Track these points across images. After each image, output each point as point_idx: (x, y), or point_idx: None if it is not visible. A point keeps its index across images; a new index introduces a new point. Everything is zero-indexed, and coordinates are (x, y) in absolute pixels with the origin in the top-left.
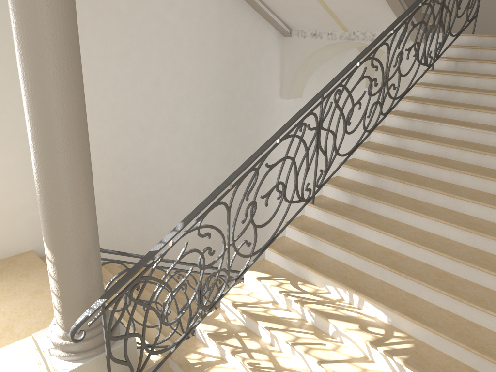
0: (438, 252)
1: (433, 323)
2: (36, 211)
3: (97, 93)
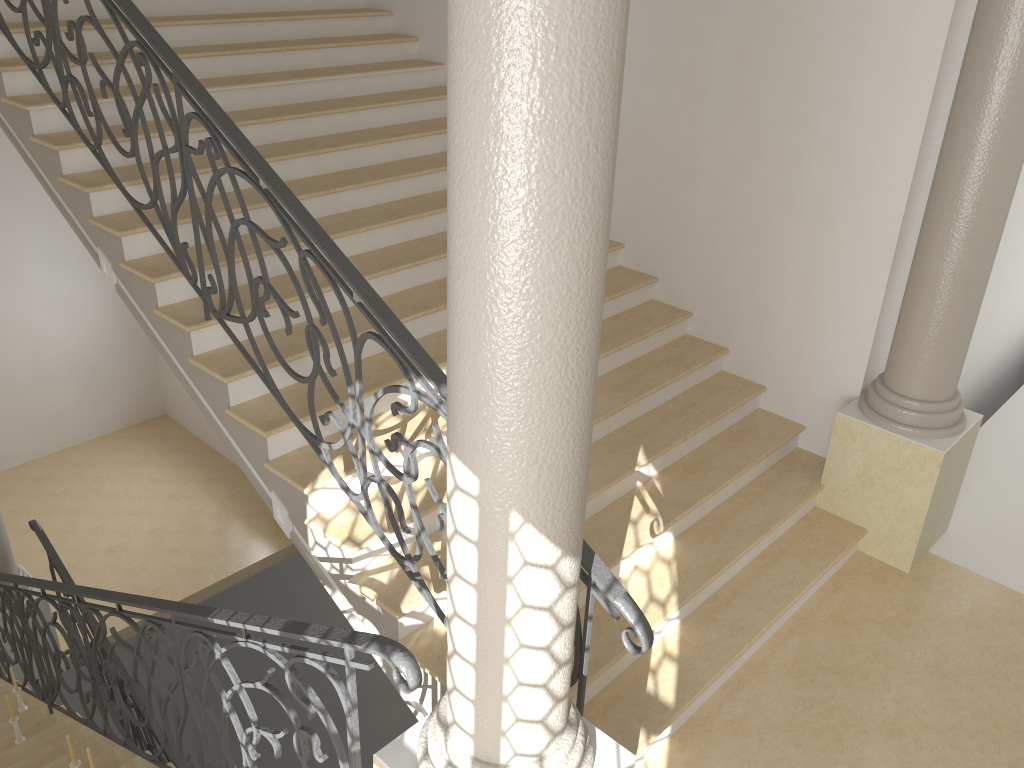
0: (424, 260)
1: None
2: None
3: None
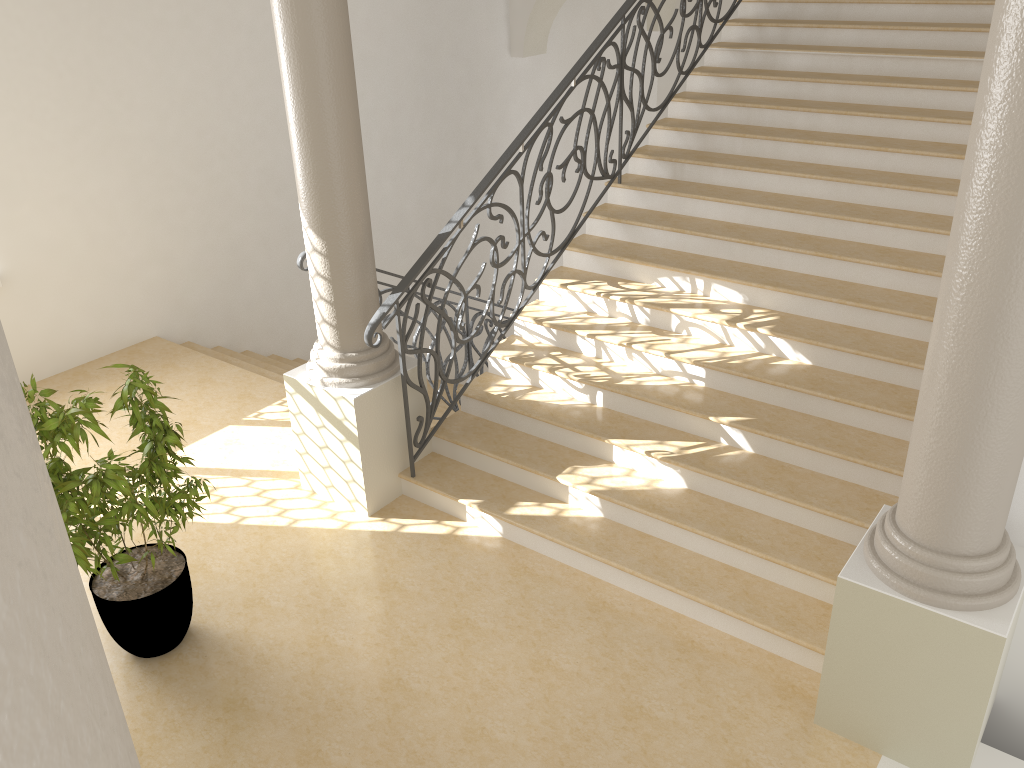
0: (798, 210)
1: (800, 287)
2: (156, 269)
3: (227, 60)
